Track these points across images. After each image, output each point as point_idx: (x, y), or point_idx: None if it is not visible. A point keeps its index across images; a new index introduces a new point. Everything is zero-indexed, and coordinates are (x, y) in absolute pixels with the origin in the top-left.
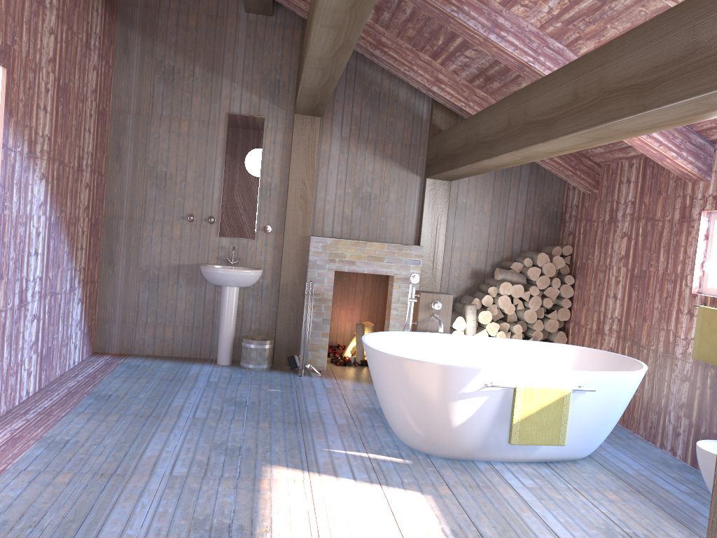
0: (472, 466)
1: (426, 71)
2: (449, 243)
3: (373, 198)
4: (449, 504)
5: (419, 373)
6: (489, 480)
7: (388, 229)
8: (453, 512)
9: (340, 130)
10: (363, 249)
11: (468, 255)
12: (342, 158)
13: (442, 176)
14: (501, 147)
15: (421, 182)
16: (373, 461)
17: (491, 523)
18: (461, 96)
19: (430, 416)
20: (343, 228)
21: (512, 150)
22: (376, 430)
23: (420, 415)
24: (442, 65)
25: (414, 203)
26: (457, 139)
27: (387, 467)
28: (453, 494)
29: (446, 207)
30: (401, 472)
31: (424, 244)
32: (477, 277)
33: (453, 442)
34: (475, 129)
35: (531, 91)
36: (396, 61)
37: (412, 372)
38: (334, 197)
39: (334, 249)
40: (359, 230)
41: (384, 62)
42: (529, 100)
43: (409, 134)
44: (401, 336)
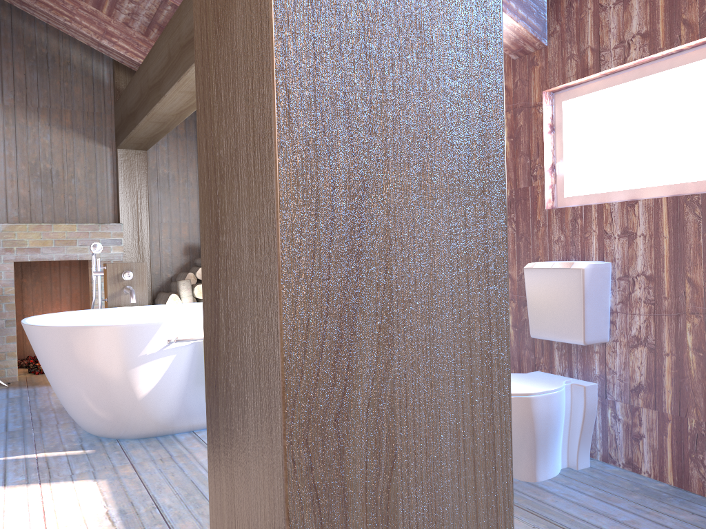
0: (172, 439)
1: (92, 23)
2: (156, 219)
3: (56, 175)
4: (127, 484)
5: (86, 341)
6: (187, 449)
7: (80, 209)
8: (129, 491)
9: (1, 98)
10: (48, 233)
11: (179, 230)
12: (8, 130)
13: (131, 141)
14: (167, 84)
15: (113, 154)
16: (41, 460)
17: (174, 491)
18: (137, 51)
19: (110, 391)
20: (21, 212)
21: (175, 82)
22: (60, 428)
23: (97, 392)
24: (110, 16)
25: (108, 178)
26: (135, 94)
27: (58, 463)
28: (136, 472)
29: (145, 179)
30: (75, 464)
31: (125, 222)
32: (192, 253)
33: (143, 416)
34: (146, 76)
35: (181, 12)
36: (53, 10)
37: (78, 342)
38: (4, 177)
39: (9, 236)
40: (43, 213)
41: (38, 12)
42: (181, 22)
43: (90, 101)
44: (86, 315)
